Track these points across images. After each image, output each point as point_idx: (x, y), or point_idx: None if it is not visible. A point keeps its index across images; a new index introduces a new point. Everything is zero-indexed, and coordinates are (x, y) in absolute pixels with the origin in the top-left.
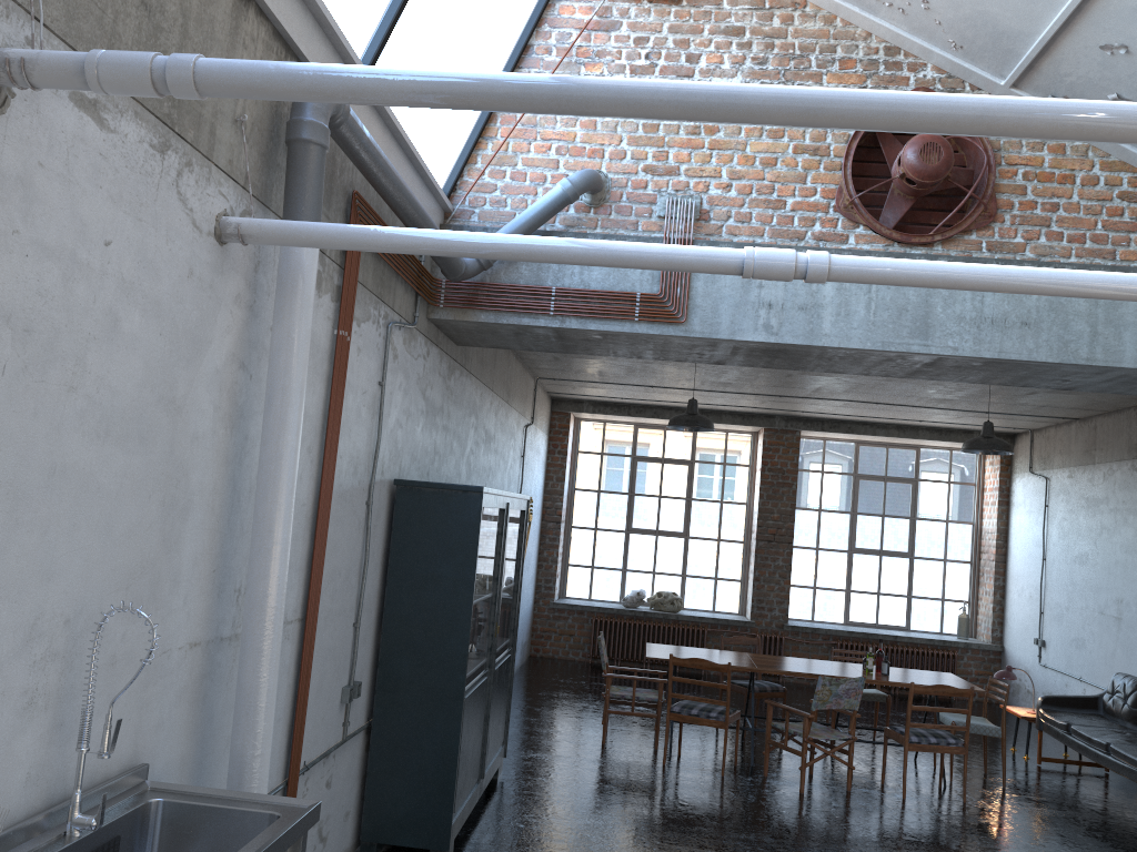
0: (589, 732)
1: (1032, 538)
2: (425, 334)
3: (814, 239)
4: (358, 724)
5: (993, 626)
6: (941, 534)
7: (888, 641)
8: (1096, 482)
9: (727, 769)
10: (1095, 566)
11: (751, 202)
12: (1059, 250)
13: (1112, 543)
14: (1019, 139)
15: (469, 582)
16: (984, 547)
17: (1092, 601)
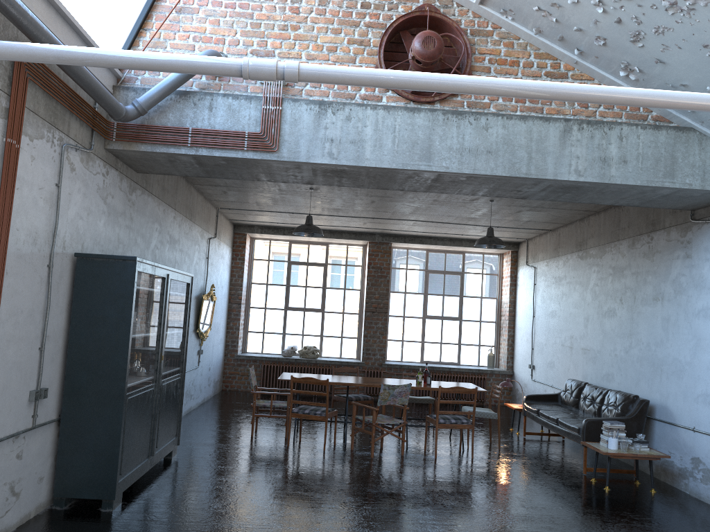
0: (244, 430)
1: (527, 304)
2: (104, 159)
3: (361, 98)
4: (49, 418)
5: (507, 359)
6: (478, 305)
7: (446, 371)
8: (560, 267)
9: (329, 447)
10: (559, 317)
11: None
12: (510, 107)
13: (568, 302)
14: (486, 38)
15: (127, 321)
16: (503, 312)
17: (558, 339)
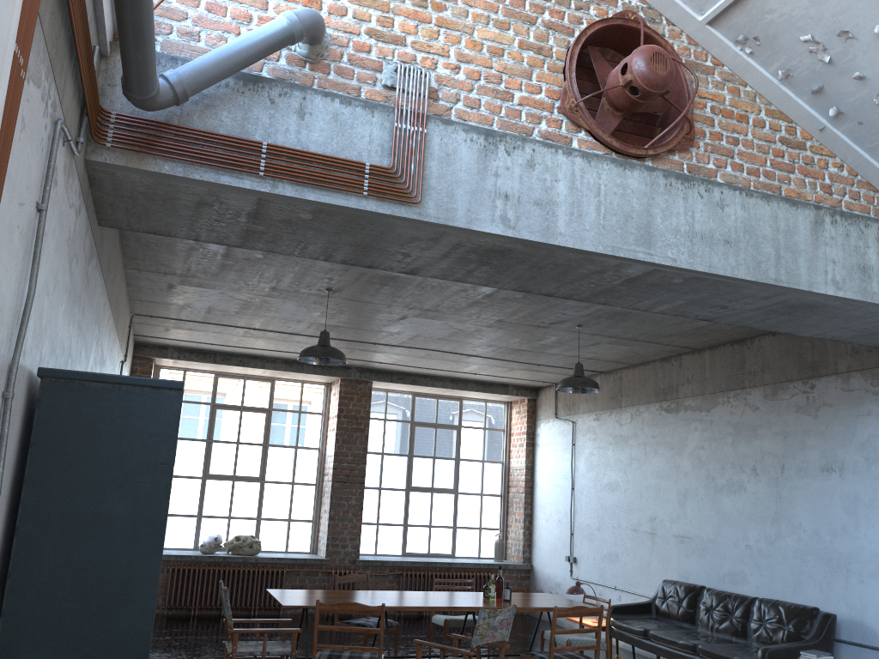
0: None
1: (559, 472)
2: (81, 181)
3: (541, 137)
4: None
5: (524, 548)
6: (478, 472)
7: (444, 568)
8: (624, 422)
9: None
10: (626, 491)
11: (479, 89)
12: (742, 180)
13: (642, 471)
14: (706, 76)
15: (157, 524)
16: (512, 482)
17: (624, 521)
